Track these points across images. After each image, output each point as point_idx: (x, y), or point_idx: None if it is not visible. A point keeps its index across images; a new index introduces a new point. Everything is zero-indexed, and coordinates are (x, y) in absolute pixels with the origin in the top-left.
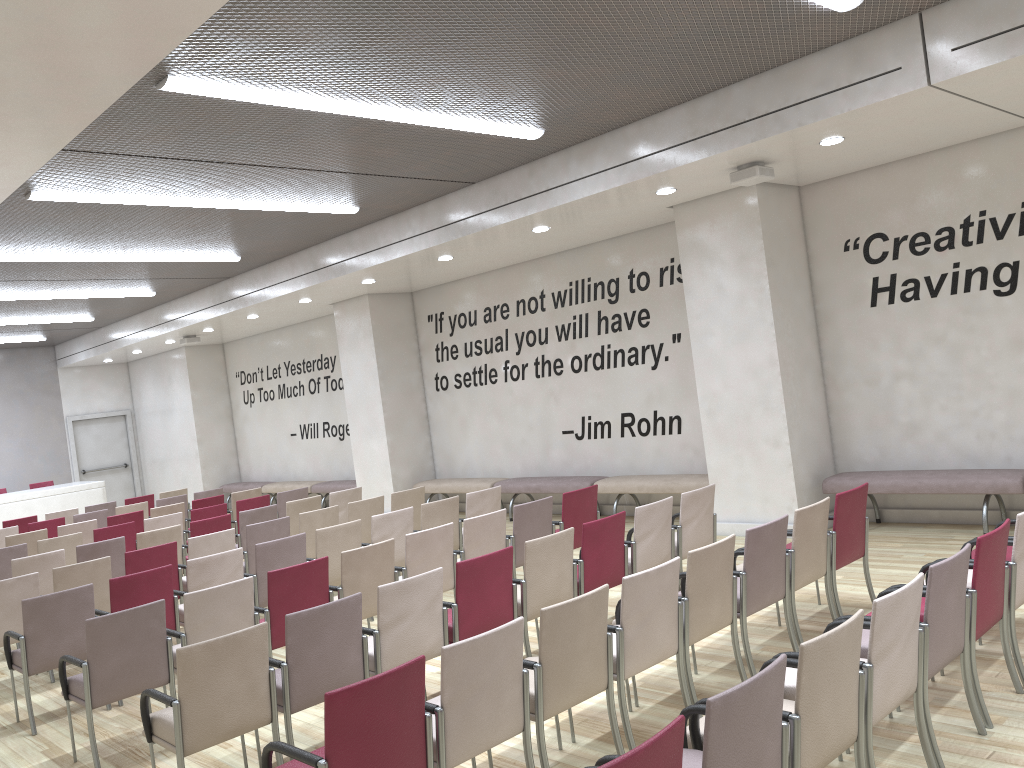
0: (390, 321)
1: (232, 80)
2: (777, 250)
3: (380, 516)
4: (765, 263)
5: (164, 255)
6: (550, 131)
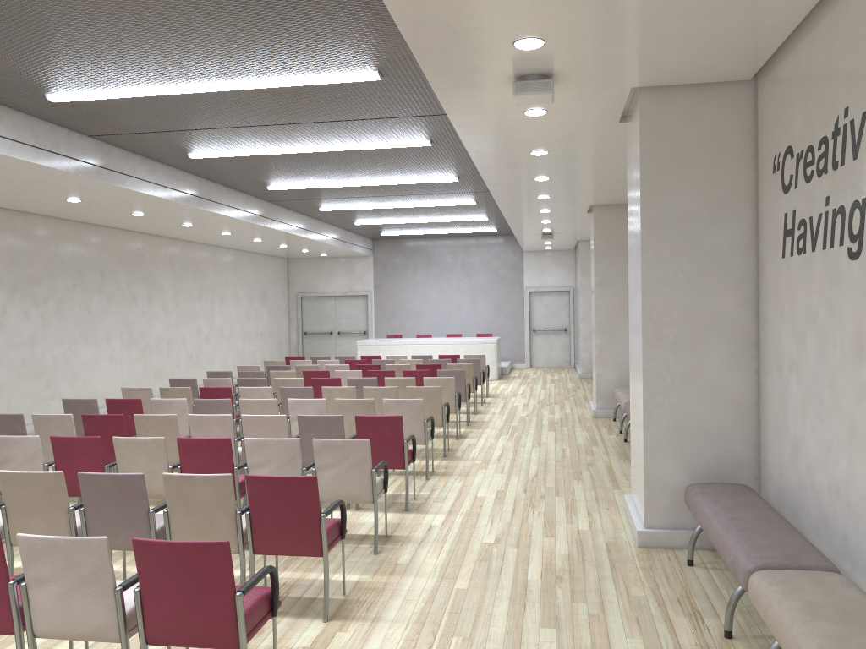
0: (615, 231)
1: (76, 89)
2: (674, 174)
3: (293, 400)
4: (640, 193)
5: (394, 179)
6: (386, 70)
